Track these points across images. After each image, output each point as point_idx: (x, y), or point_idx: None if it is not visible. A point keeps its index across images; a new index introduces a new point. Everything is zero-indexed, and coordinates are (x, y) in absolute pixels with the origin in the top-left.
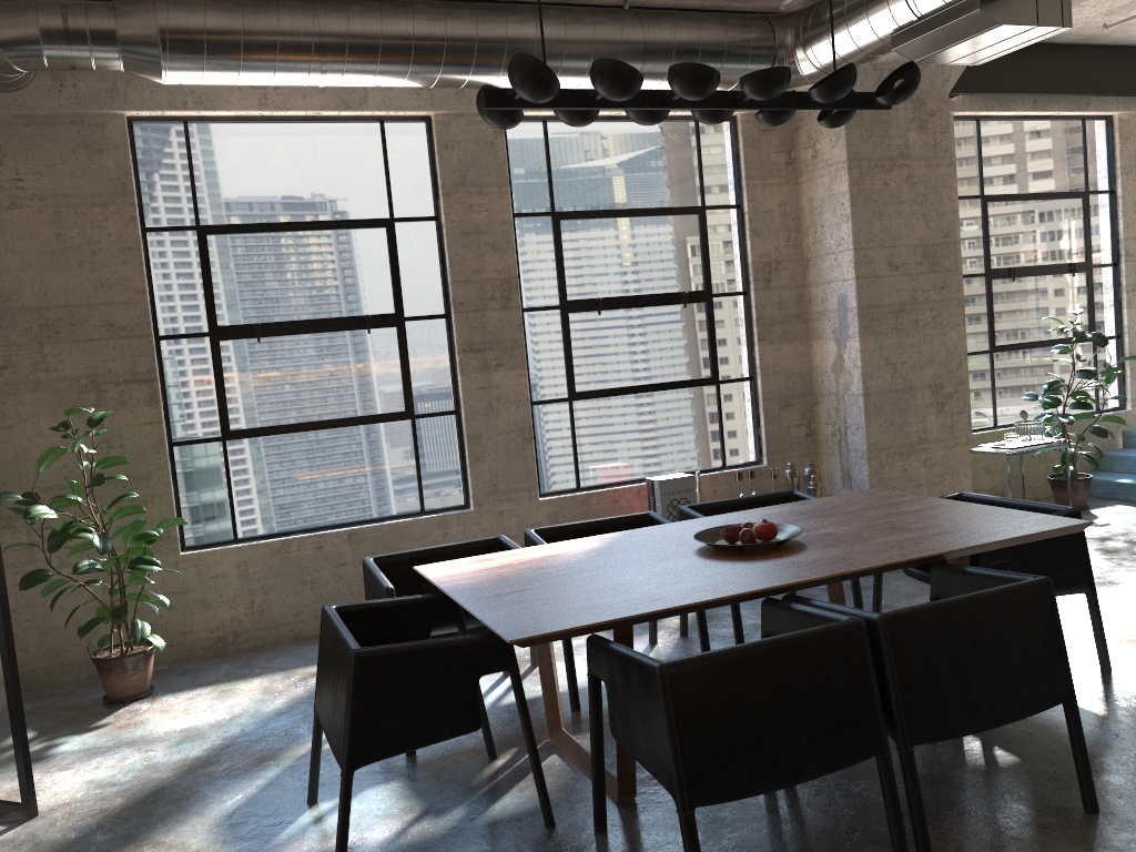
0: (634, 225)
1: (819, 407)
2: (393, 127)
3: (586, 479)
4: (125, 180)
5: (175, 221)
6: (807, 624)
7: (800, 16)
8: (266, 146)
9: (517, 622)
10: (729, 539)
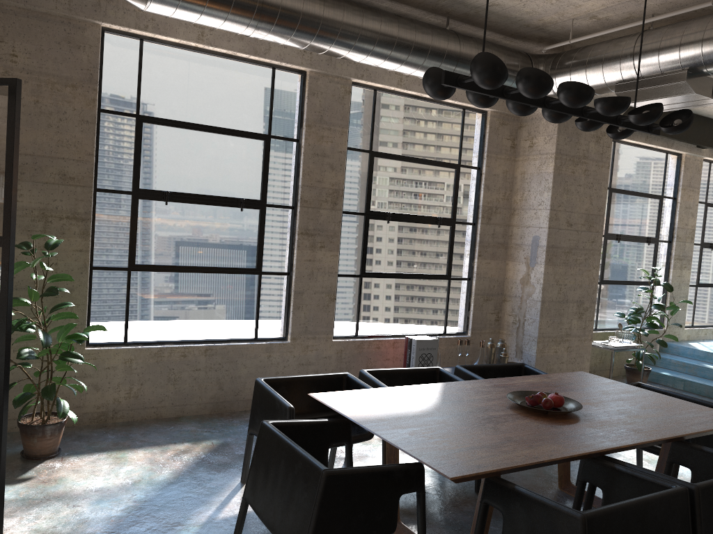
0: (417, 169)
1: (506, 304)
2: (280, 73)
3: (362, 330)
4: (93, 72)
5: (122, 108)
6: (630, 481)
7: (549, 58)
8: (194, 69)
9: (440, 460)
10: (532, 403)
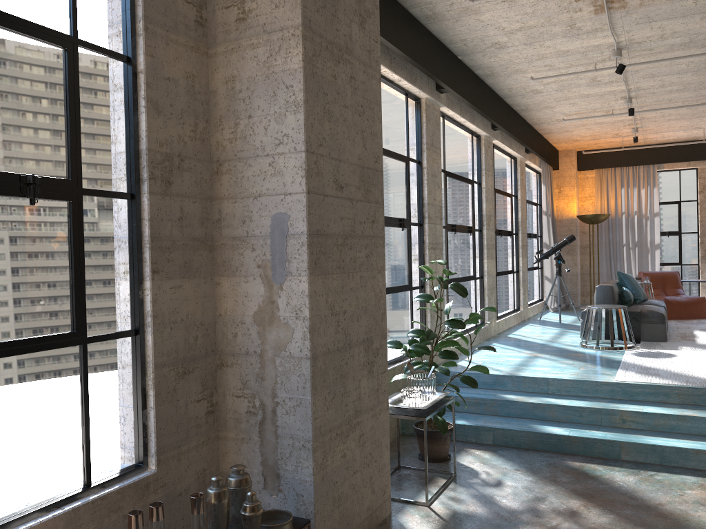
0: None
1: (226, 372)
2: None
3: None
4: None
5: None
6: None
7: None
8: None
9: None
10: None
